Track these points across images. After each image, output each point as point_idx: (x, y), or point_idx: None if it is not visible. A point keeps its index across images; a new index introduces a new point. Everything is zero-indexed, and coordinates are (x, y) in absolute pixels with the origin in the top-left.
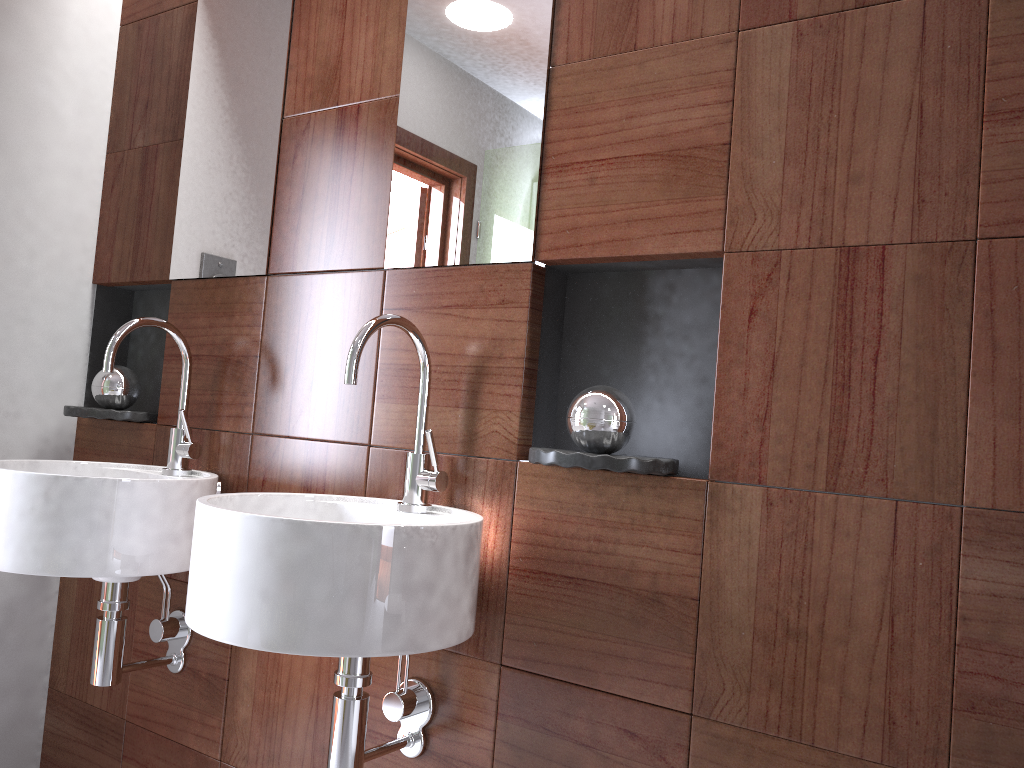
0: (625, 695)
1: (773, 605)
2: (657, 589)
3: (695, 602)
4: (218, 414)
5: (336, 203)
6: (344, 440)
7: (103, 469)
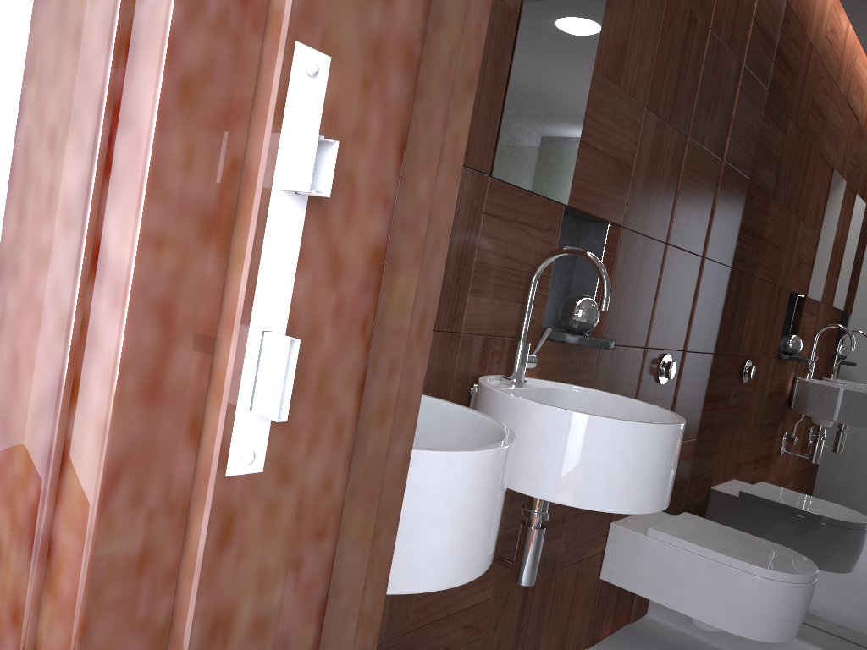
0: None
1: None
2: None
3: None
4: None
5: None
6: (443, 329)
7: None
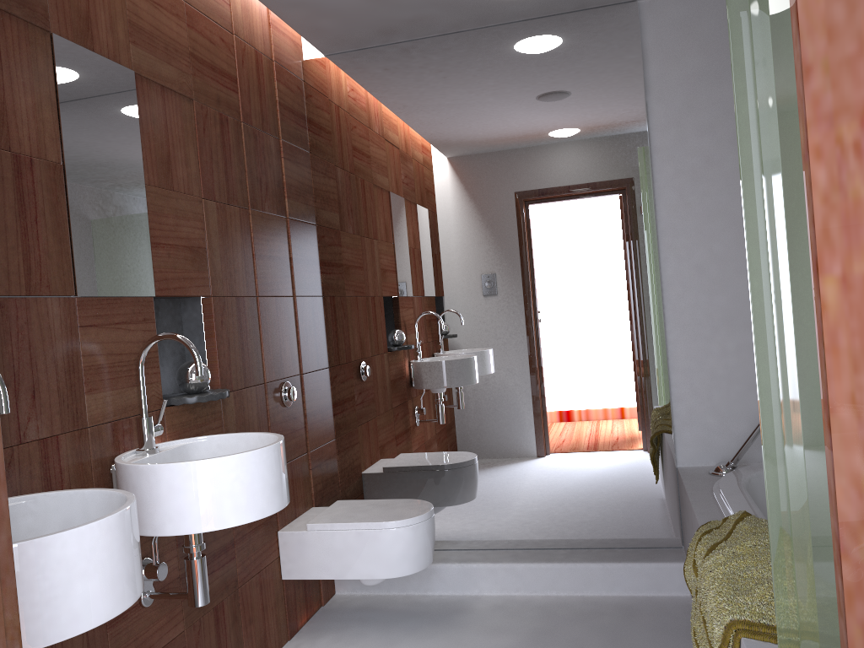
0: None
1: None
2: None
3: None
4: None
5: (27, 237)
6: (70, 429)
7: None
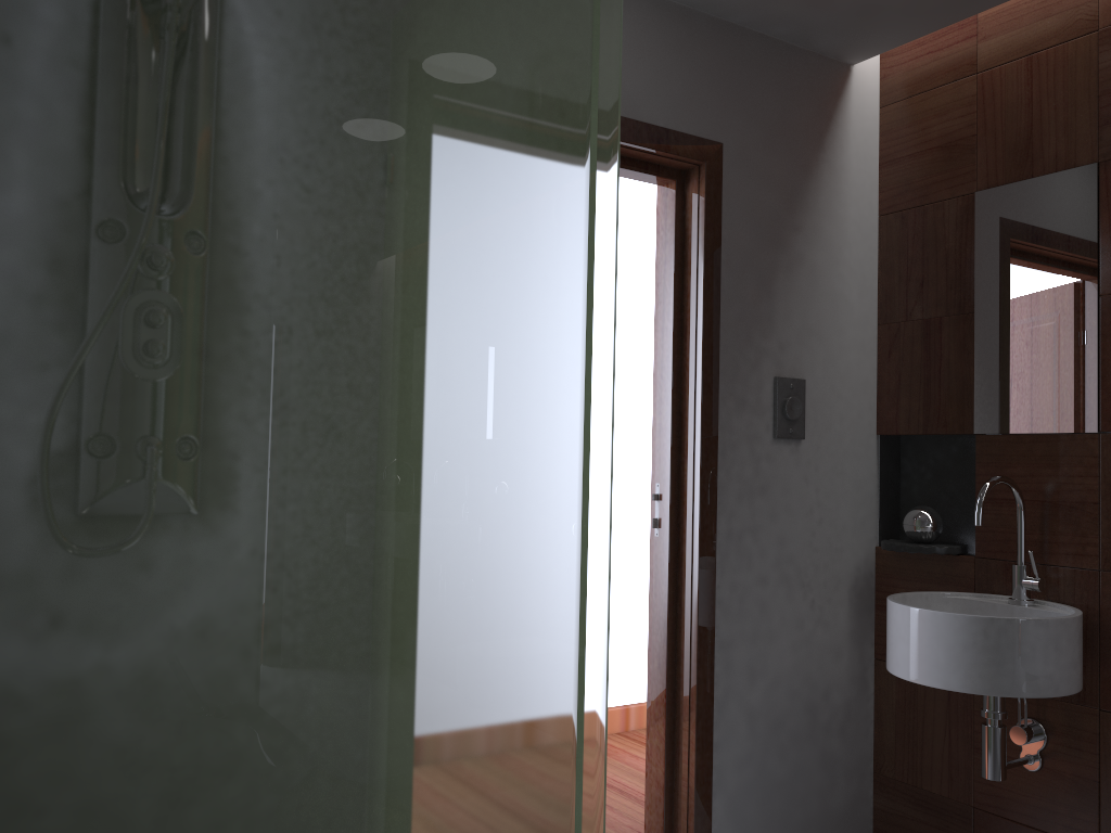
0: None
1: None
2: None
3: None
4: (1052, 551)
5: None
6: None
7: (945, 598)
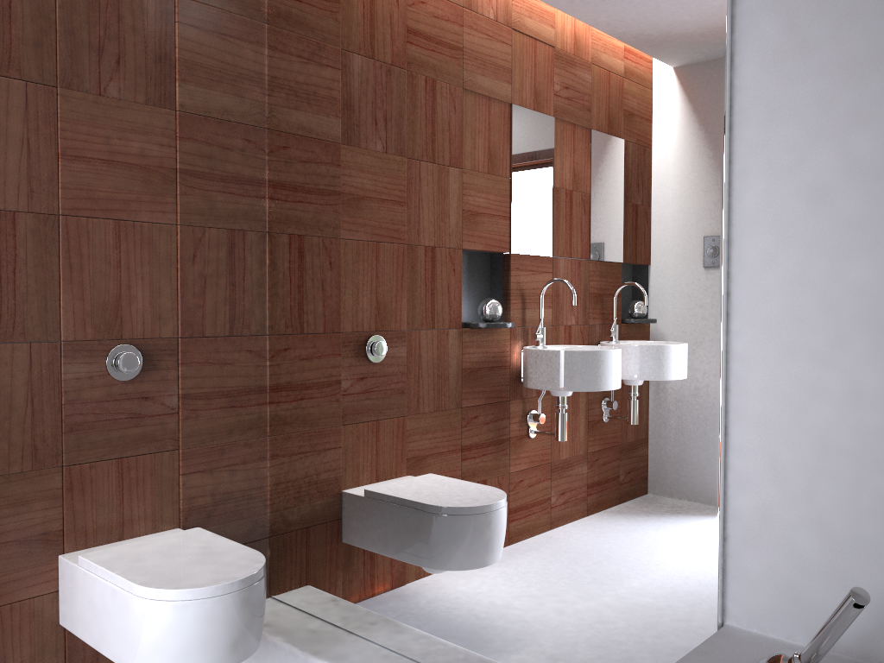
0: None
1: None
2: None
3: None
4: None
5: None
6: None
7: None
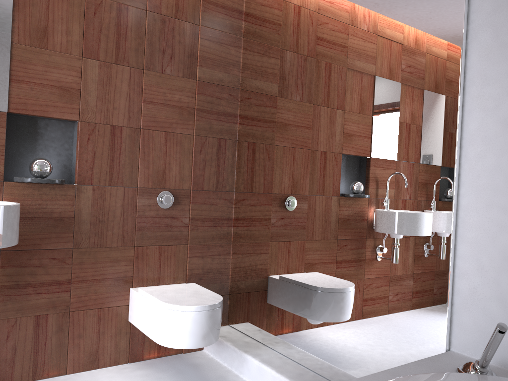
0: (51, 248)
1: (95, 215)
2: (61, 216)
3: (73, 218)
4: None
5: None
6: None
7: None
